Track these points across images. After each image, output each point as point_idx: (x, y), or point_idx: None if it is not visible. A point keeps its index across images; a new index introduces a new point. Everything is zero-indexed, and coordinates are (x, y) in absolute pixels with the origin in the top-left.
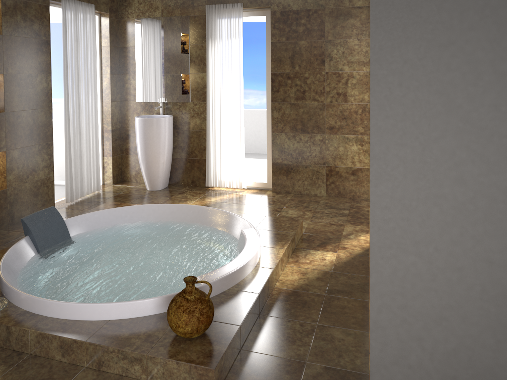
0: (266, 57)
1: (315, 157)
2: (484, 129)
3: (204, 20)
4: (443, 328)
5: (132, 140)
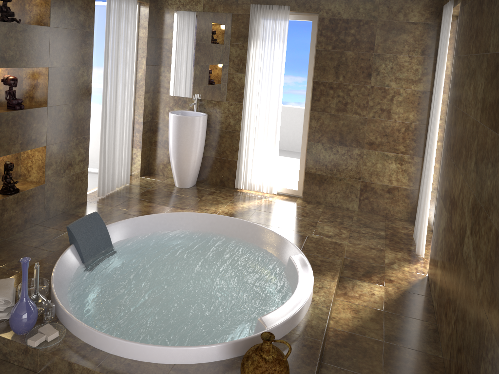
0: (309, 63)
1: (351, 170)
2: None
3: (248, 19)
4: None
5: (162, 133)
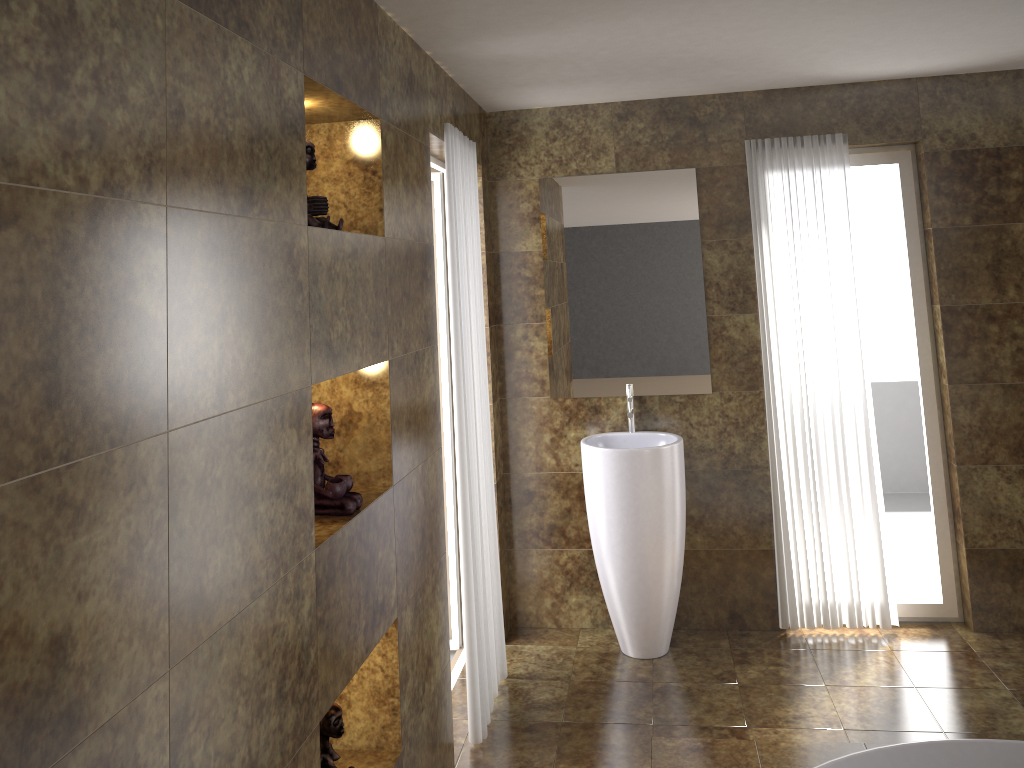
0: (909, 266)
1: None
2: None
3: (740, 177)
4: None
5: (540, 506)
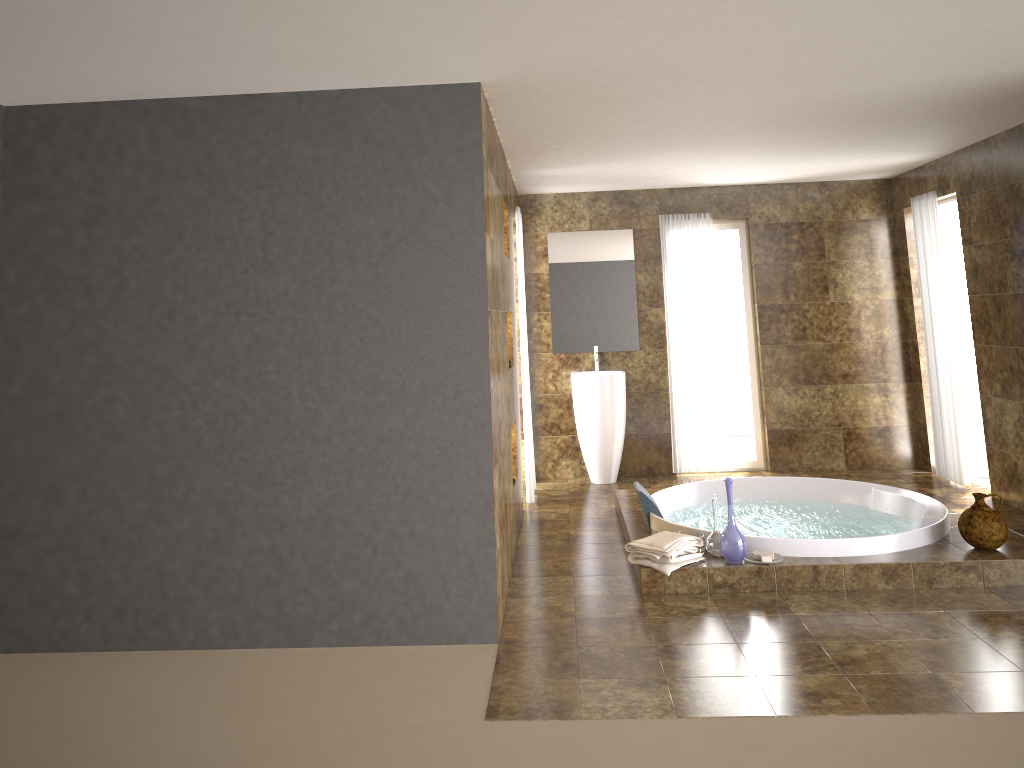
0: (743, 284)
1: (827, 416)
2: None
3: (656, 234)
4: None
5: (546, 412)
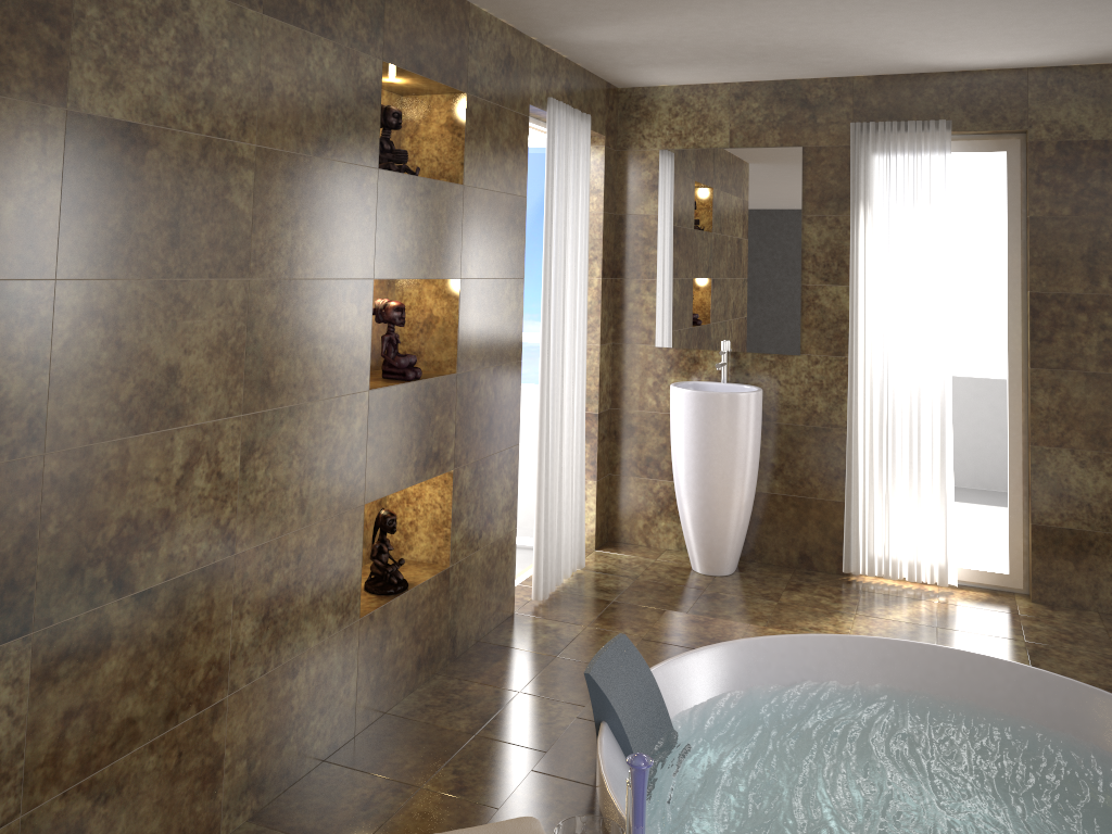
0: (1008, 252)
1: None
2: None
3: (844, 157)
4: None
5: (640, 440)
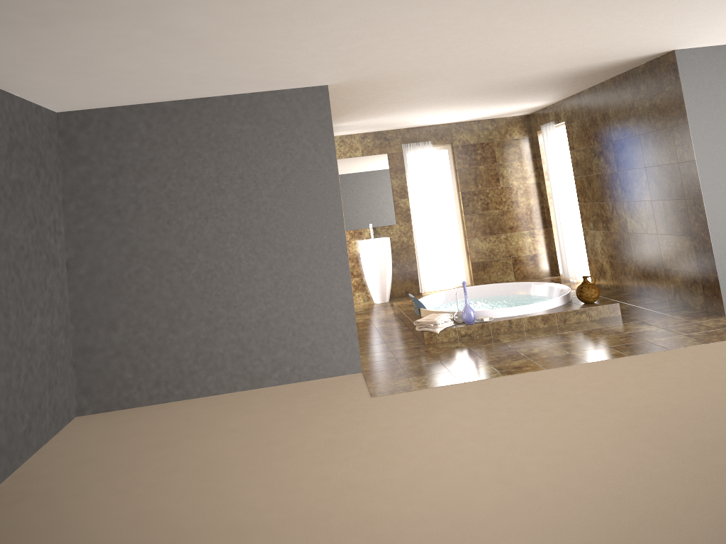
0: (452, 180)
1: (503, 252)
2: (722, 174)
3: (401, 155)
4: (724, 225)
5: None
